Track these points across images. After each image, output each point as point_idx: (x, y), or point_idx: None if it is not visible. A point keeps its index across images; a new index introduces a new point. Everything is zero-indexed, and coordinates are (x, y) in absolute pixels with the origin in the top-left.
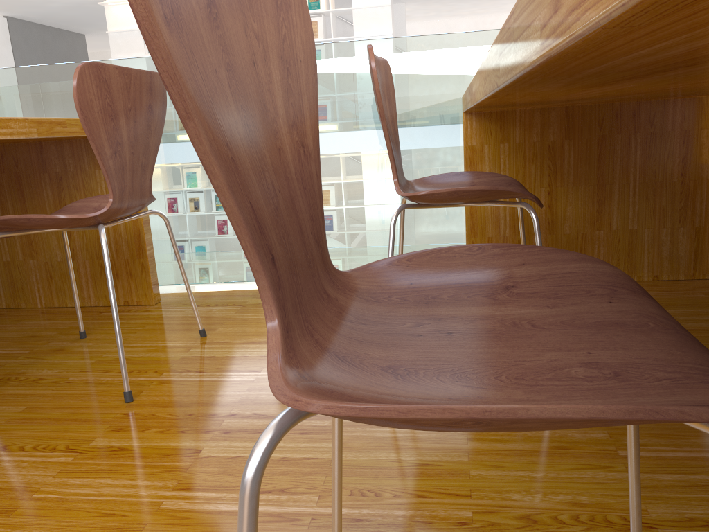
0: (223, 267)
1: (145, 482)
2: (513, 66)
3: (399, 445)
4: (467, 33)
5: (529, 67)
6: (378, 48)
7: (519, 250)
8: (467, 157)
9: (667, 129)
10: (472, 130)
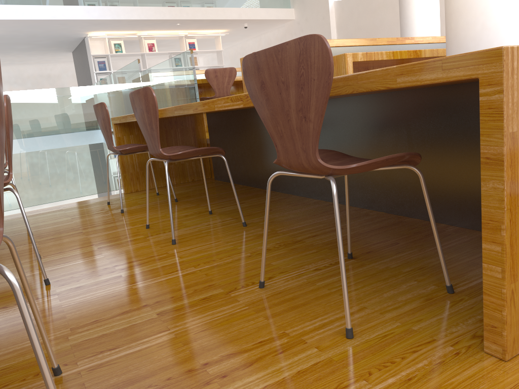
0: (5, 203)
1: (74, 237)
2: (183, 113)
3: (143, 217)
4: (109, 93)
5: (189, 114)
6: (72, 99)
7: (179, 146)
8: (118, 141)
9: (187, 126)
10: (118, 130)
